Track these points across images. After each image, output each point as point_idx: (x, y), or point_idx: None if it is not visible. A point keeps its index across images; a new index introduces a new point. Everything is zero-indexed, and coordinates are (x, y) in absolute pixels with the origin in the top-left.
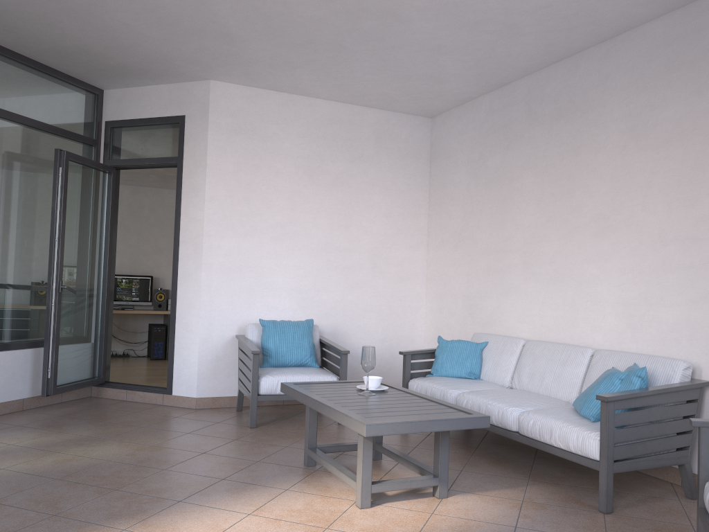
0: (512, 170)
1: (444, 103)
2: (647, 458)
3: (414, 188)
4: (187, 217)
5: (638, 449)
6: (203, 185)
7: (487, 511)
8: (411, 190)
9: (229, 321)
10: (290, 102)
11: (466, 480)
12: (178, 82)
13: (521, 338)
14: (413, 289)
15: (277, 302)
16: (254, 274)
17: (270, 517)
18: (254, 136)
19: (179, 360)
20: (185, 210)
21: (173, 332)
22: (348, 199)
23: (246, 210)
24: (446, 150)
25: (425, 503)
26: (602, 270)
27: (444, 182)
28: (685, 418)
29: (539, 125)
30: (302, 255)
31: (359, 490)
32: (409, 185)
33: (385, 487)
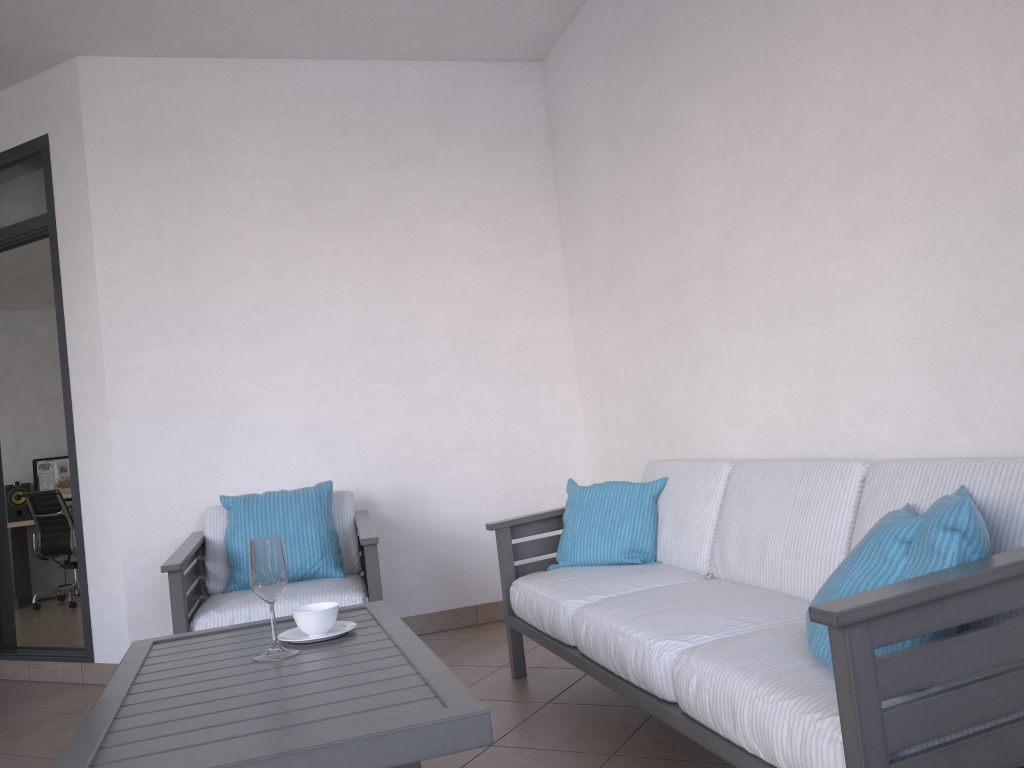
0: (669, 105)
1: (541, 17)
2: None
3: (526, 199)
4: (74, 323)
5: (979, 756)
6: (90, 256)
7: None
8: (521, 205)
9: (179, 508)
10: (245, 74)
11: None
12: (29, 74)
13: (725, 460)
14: (553, 394)
15: (273, 457)
16: (218, 411)
17: None
18: (181, 149)
19: (97, 595)
20: (70, 309)
21: (81, 544)
22: (392, 241)
23: (183, 291)
24: (569, 112)
25: None
26: (868, 267)
27: (575, 175)
28: None
29: None
30: (313, 361)
31: None
32: (515, 197)
33: None
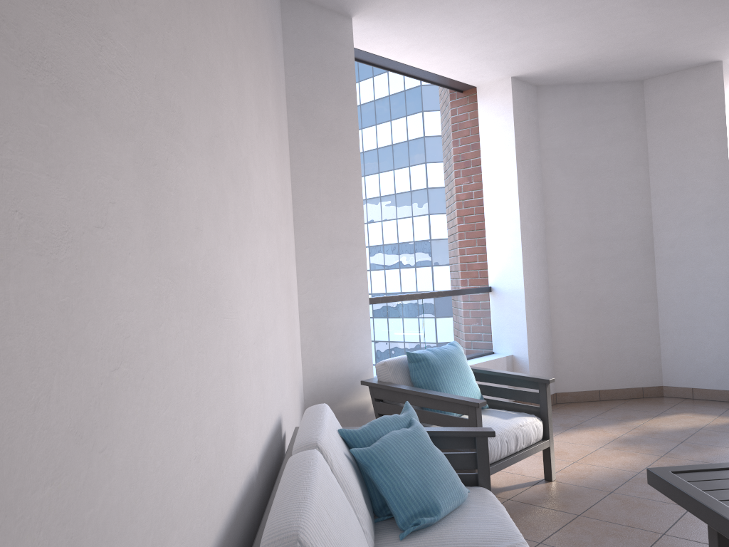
0: None
1: None
2: None
3: None
4: None
5: None
6: None
7: None
8: None
9: None
10: None
11: None
12: None
13: None
14: None
15: None
16: None
17: None
18: None
19: None
20: None
21: None
22: None
23: None
24: None
25: None
26: (242, 269)
27: None
28: None
29: None
30: None
31: None
32: None
33: None
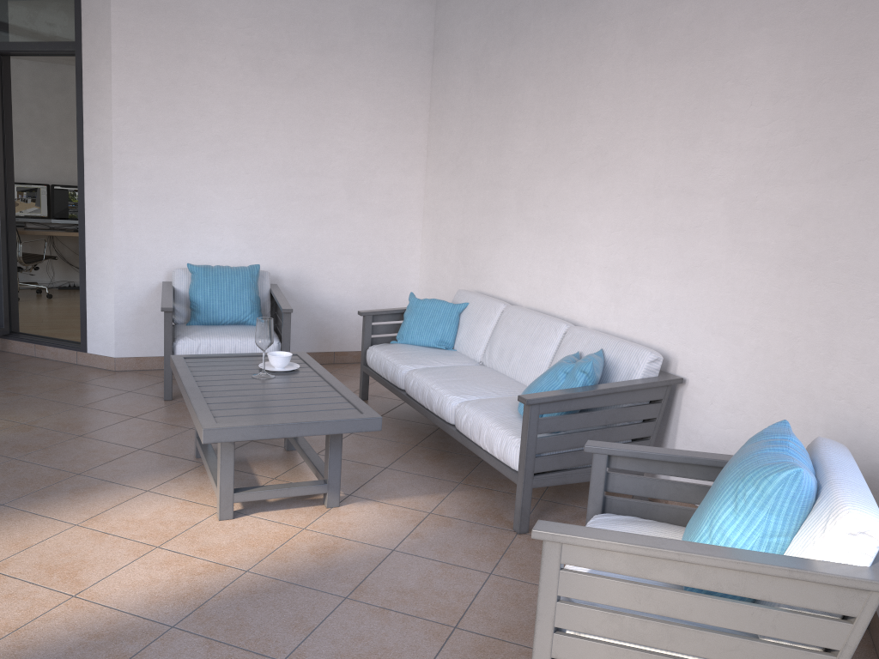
0: (514, 75)
1: None
2: (582, 470)
3: (409, 90)
4: (91, 127)
5: (570, 459)
6: (108, 83)
7: (375, 527)
8: (405, 94)
9: (154, 264)
10: None
11: (381, 482)
12: None
13: (502, 302)
14: (404, 226)
15: (218, 240)
16: (186, 204)
17: (98, 530)
18: (178, 15)
19: (93, 311)
20: (88, 116)
21: (84, 276)
22: (315, 105)
23: (170, 118)
24: (450, 40)
25: (305, 515)
26: (594, 223)
27: (446, 85)
28: (642, 422)
29: (545, 14)
30: (252, 180)
31: (218, 498)
32: (402, 87)
33: (253, 495)
